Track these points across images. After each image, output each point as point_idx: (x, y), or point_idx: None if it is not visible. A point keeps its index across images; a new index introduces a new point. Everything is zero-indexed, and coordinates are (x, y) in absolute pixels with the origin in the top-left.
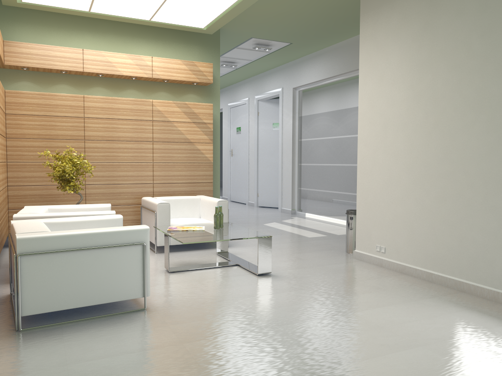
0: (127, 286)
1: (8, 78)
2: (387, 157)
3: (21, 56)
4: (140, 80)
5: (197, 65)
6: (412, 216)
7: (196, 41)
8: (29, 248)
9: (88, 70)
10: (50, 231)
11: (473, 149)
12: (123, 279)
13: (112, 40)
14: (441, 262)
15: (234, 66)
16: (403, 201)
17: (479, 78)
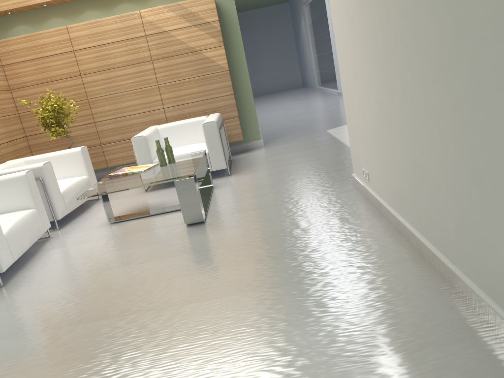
0: None
1: (3, 27)
2: (349, 30)
3: None
4: None
5: None
6: (377, 127)
7: None
8: None
9: None
10: None
11: None
12: None
13: None
14: (406, 204)
15: None
16: (368, 103)
17: None
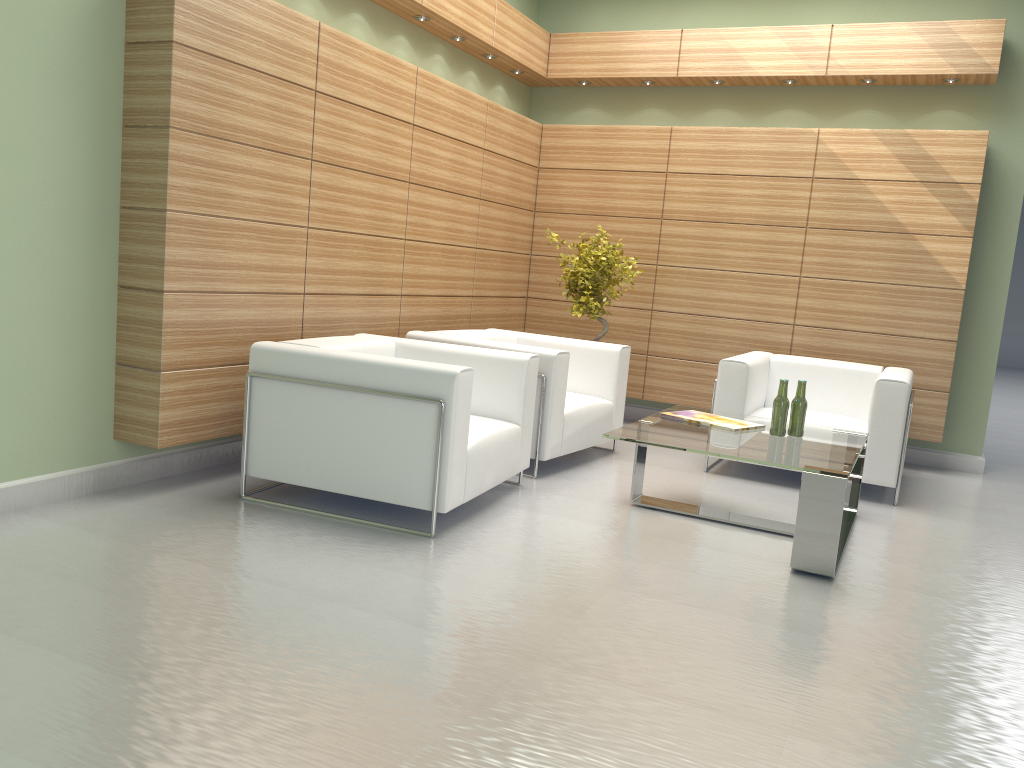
0: (405, 479)
1: (564, 105)
2: None
3: (573, 60)
4: (810, 84)
5: (956, 31)
6: None
7: None
8: (264, 366)
9: (687, 72)
10: (328, 348)
11: None
12: (400, 463)
13: (763, 2)
14: None
15: None
16: None
17: None
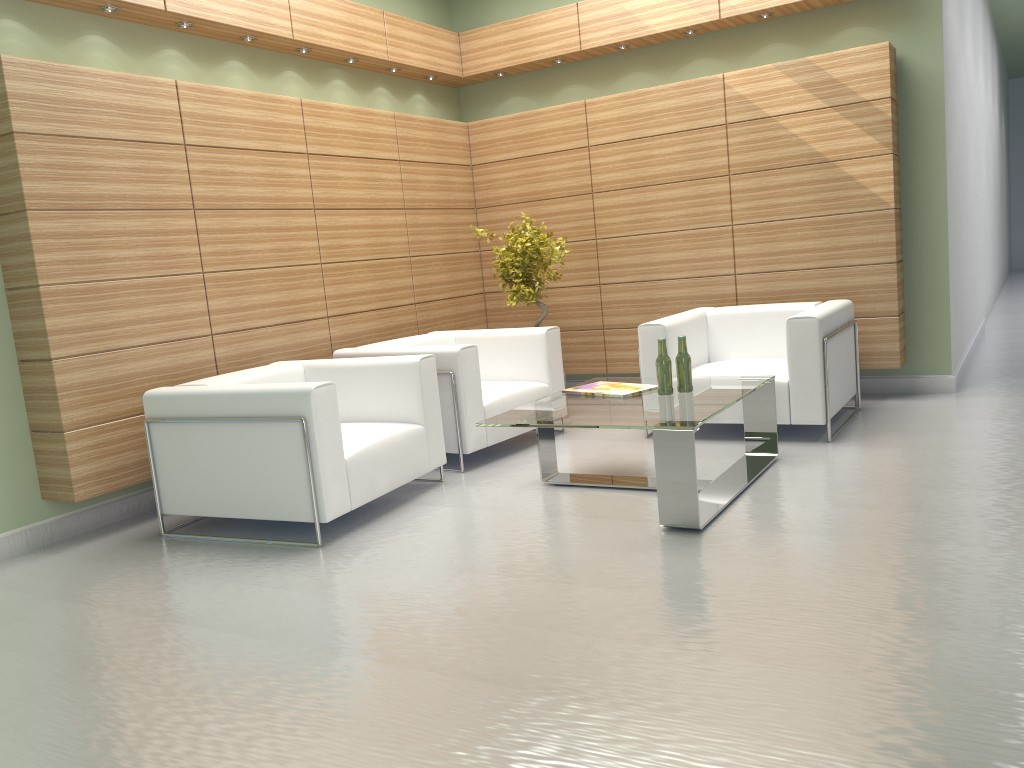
0: (288, 496)
1: (490, 98)
2: None
3: (483, 54)
4: (713, 30)
5: None
6: None
7: None
8: (156, 412)
9: (589, 44)
10: (217, 384)
11: None
12: (281, 482)
13: None
14: None
15: None
16: None
17: None
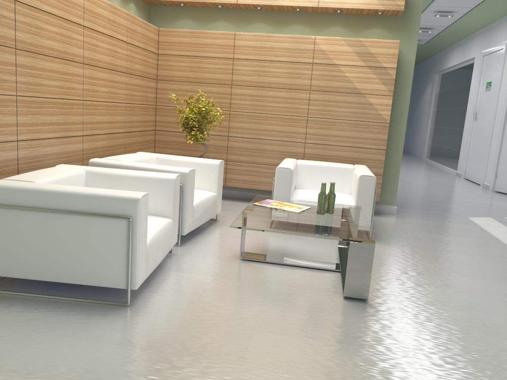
0: (107, 270)
1: (170, 17)
2: None
3: None
4: (308, 11)
5: None
6: None
7: None
8: None
9: (243, 1)
10: (41, 182)
11: None
12: (102, 259)
13: None
14: None
15: None
16: None
17: None
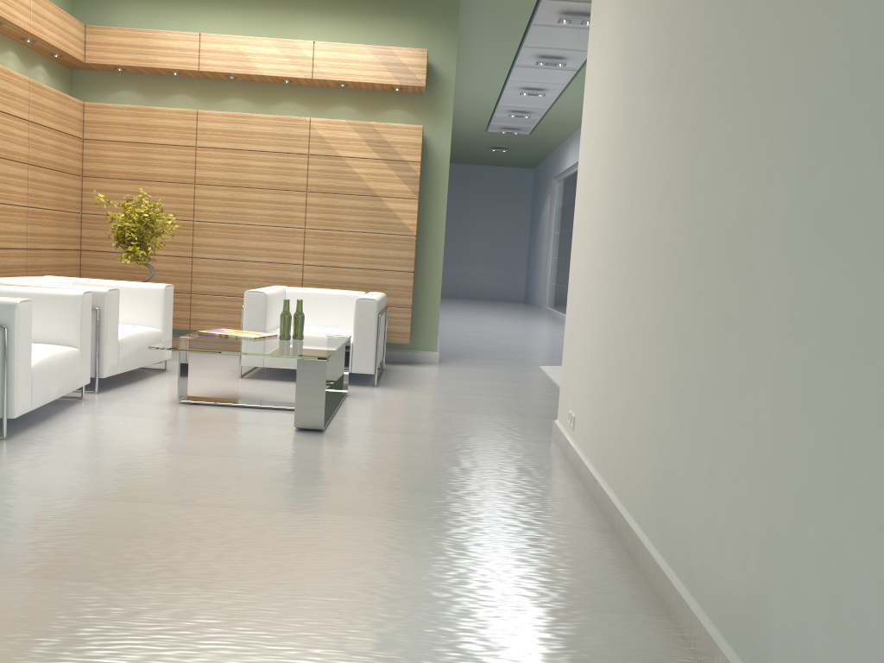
0: None
1: (103, 86)
2: (592, 217)
3: (108, 49)
4: (303, 84)
5: (397, 54)
6: (597, 349)
7: (412, 11)
8: None
9: (207, 68)
10: None
11: (654, 183)
12: None
13: (263, 18)
14: (609, 457)
15: (562, 65)
16: (594, 316)
17: (673, 2)
